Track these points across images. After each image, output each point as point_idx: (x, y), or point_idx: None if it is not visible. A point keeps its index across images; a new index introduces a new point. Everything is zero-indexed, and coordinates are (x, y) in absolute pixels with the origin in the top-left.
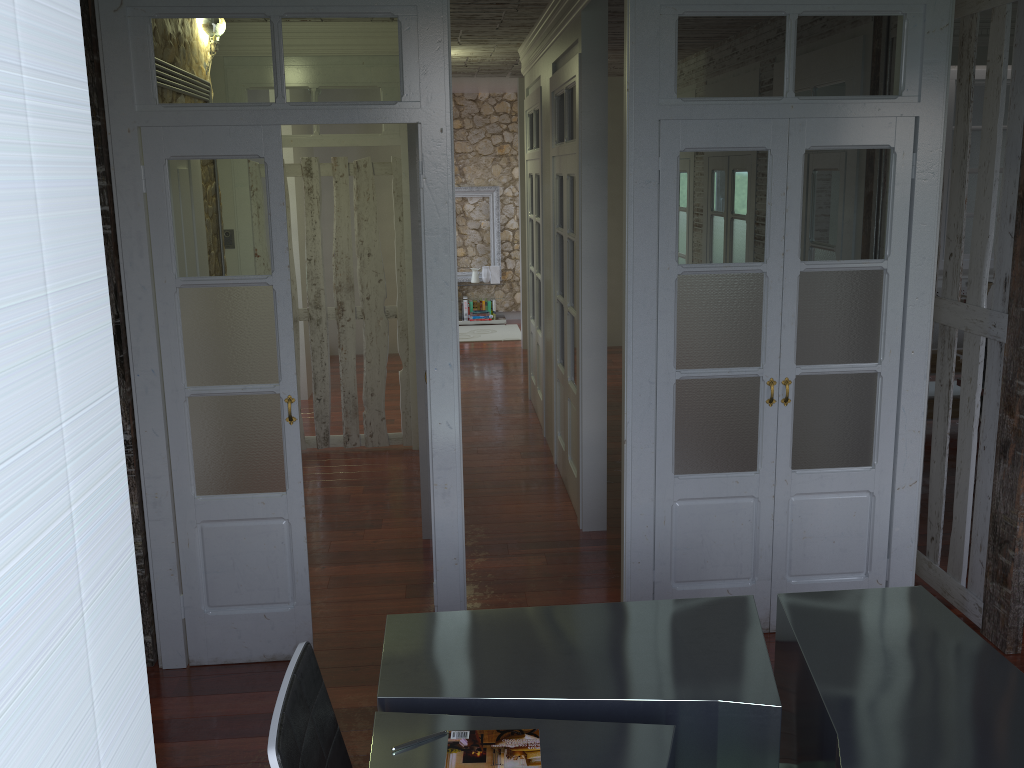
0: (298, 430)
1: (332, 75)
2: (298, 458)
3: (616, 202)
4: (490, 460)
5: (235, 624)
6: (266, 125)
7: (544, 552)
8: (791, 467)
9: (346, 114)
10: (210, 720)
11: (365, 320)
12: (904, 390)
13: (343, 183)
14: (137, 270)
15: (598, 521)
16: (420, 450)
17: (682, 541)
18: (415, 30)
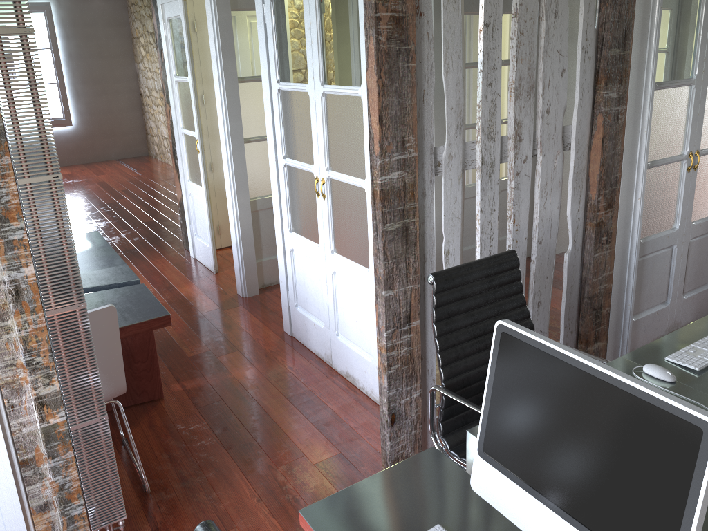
0: (200, 157)
1: None
2: (202, 171)
3: None
4: None
5: (200, 245)
6: None
7: None
8: (334, 250)
9: None
10: (158, 274)
11: None
12: None
13: None
14: (167, 72)
15: None
16: None
17: (297, 278)
18: None
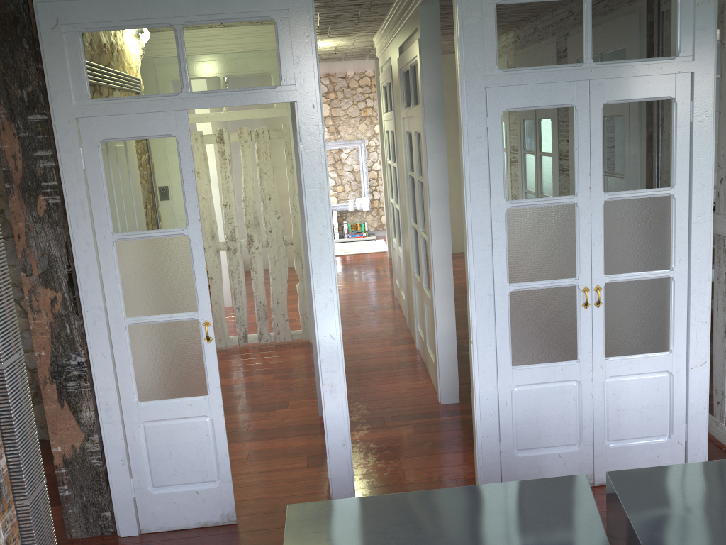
0: (214, 347)
1: (225, 68)
2: (216, 369)
3: (452, 146)
4: (368, 348)
5: (174, 500)
6: (175, 110)
7: (412, 423)
8: (605, 355)
9: (237, 98)
10: None
11: (269, 248)
12: (692, 290)
13: (247, 146)
14: (82, 230)
15: (453, 396)
16: (313, 349)
17: (521, 418)
18: (288, 28)
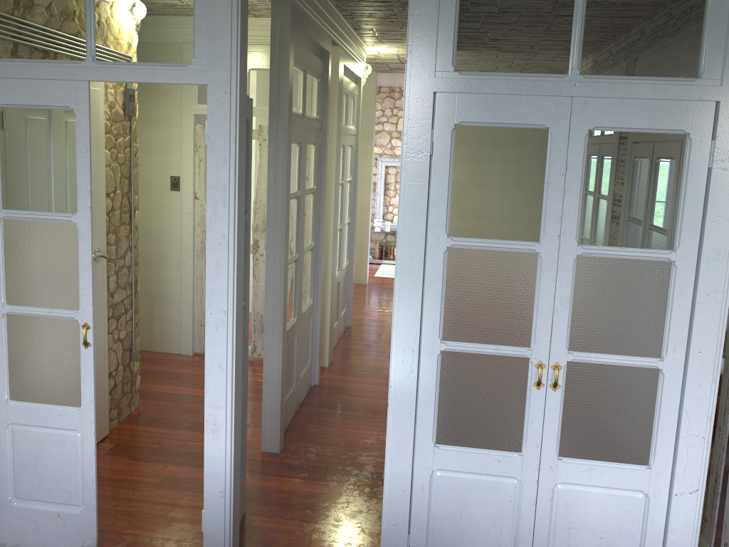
0: (92, 354)
1: (135, 38)
2: (91, 379)
3: None
4: (359, 383)
5: (34, 517)
6: (76, 80)
7: (355, 482)
8: (558, 454)
9: (143, 73)
10: None
11: None
12: (688, 391)
13: (265, 146)
14: None
15: None
16: (264, 374)
17: (440, 511)
18: None
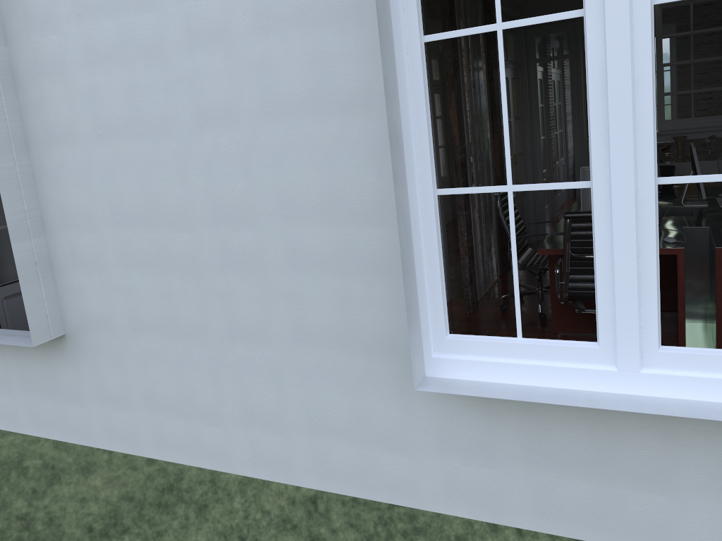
0: None
1: None
2: None
3: None
4: None
5: None
6: None
7: None
8: None
9: None
10: None
11: None
12: None
13: None
14: None
15: None
16: None
17: None
18: None
